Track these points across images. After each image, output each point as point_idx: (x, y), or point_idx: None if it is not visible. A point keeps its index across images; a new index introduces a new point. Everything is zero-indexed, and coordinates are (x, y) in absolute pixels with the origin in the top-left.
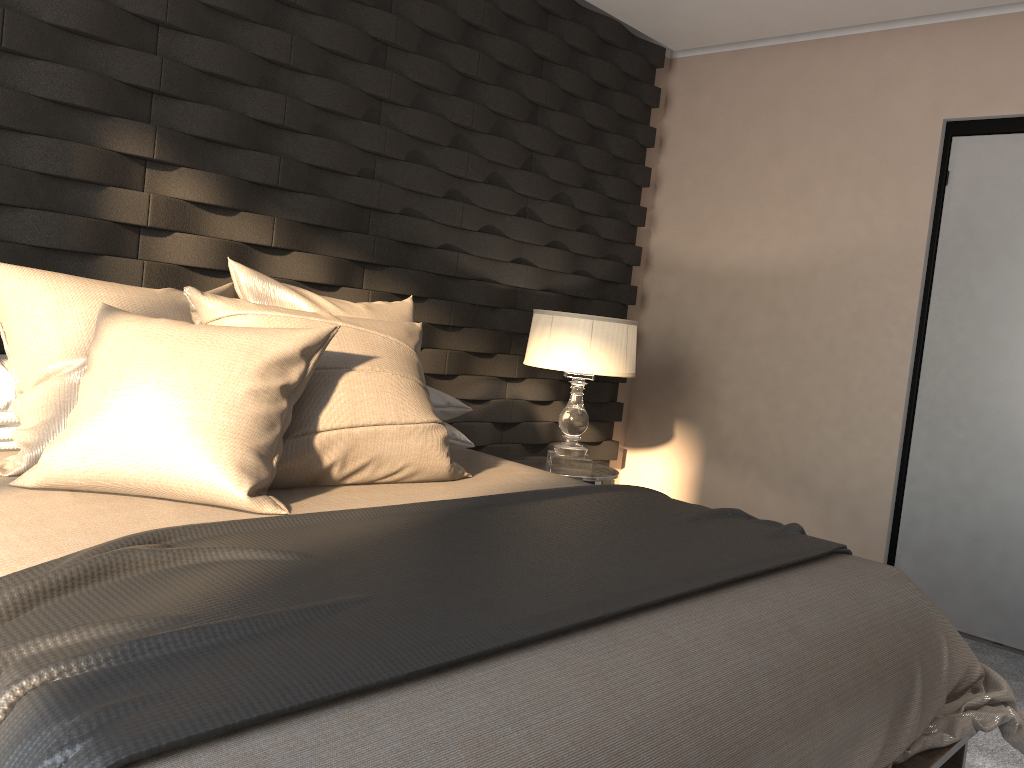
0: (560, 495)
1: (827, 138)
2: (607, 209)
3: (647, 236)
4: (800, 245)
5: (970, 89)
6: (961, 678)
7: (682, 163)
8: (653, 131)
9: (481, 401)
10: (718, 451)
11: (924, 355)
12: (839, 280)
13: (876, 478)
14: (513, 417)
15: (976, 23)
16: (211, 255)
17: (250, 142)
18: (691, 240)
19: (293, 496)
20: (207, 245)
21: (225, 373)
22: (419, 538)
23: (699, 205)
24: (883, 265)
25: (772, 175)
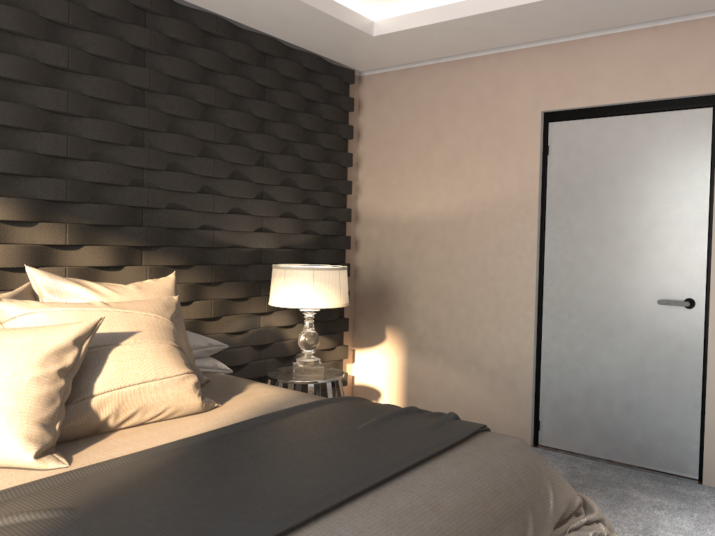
0: (282, 416)
1: (468, 127)
2: (323, 185)
3: (355, 199)
4: (457, 200)
5: (556, 90)
6: (565, 510)
7: (374, 148)
8: (351, 128)
9: (242, 332)
10: (416, 345)
11: (545, 270)
12: (485, 223)
13: (521, 356)
14: (267, 340)
15: (556, 46)
16: (18, 257)
17: (42, 171)
18: (385, 201)
19: (77, 447)
20: (14, 250)
21: (12, 367)
22: (164, 477)
23: (388, 176)
24: (512, 211)
25: (434, 153)
